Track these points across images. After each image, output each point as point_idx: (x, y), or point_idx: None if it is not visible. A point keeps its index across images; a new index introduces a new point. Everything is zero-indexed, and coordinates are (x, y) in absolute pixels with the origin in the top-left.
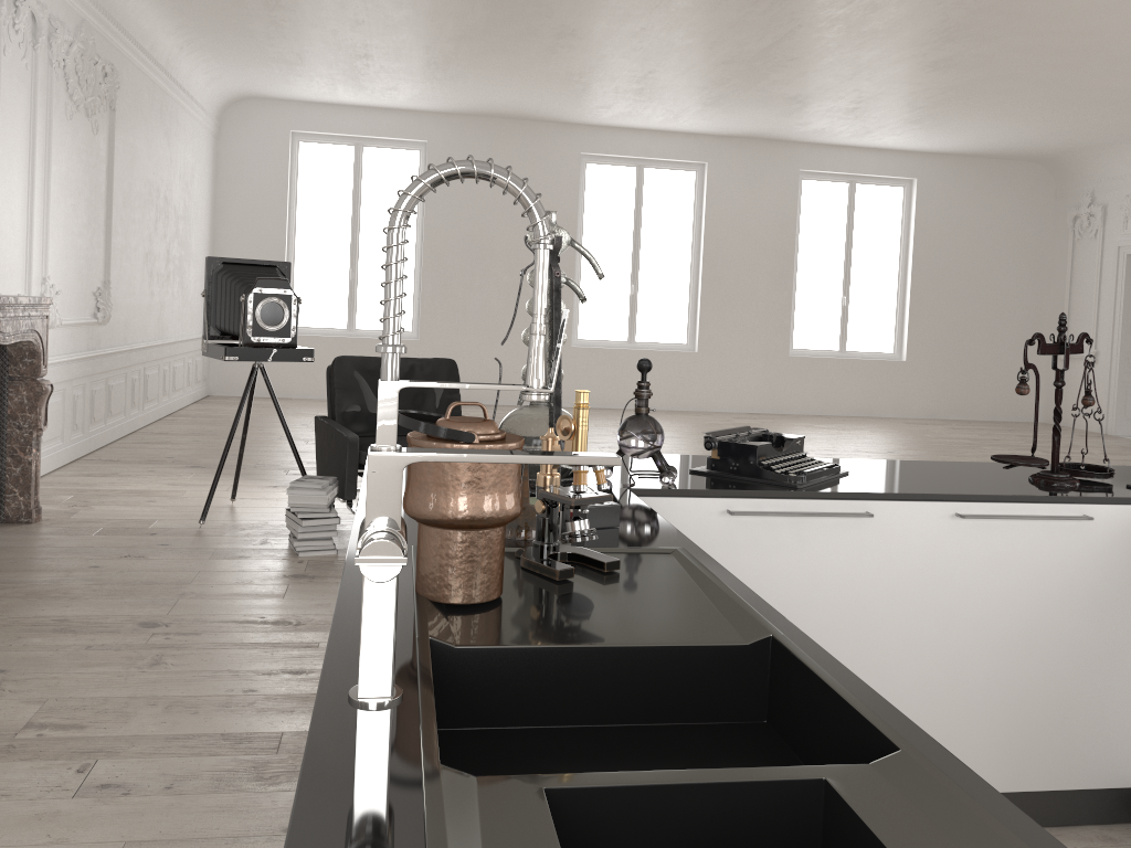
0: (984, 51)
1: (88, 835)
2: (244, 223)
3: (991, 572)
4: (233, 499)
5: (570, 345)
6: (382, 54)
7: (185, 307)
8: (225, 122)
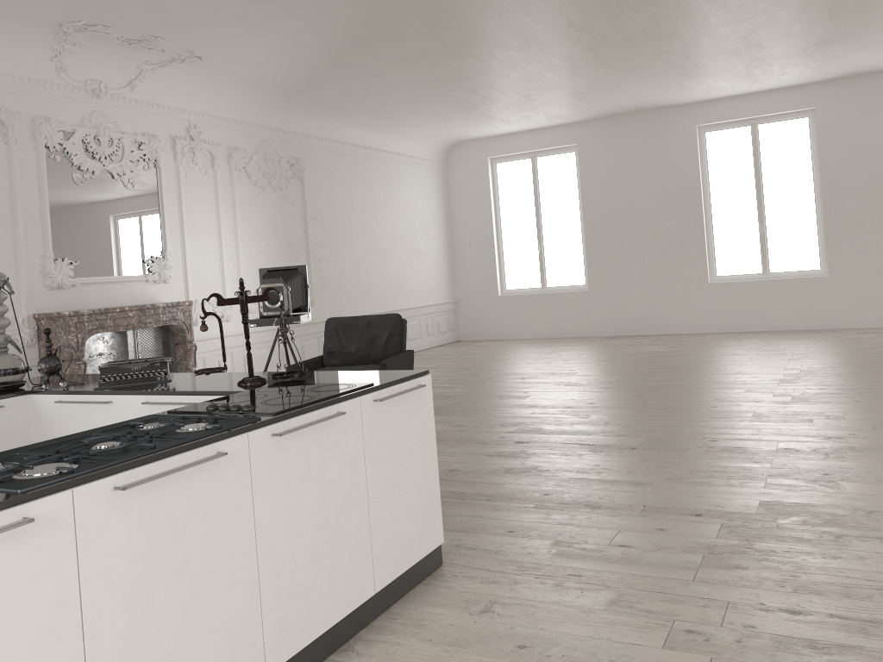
0: None
1: None
2: (467, 224)
3: None
4: None
5: (707, 281)
6: (481, 102)
7: (416, 286)
8: (450, 161)
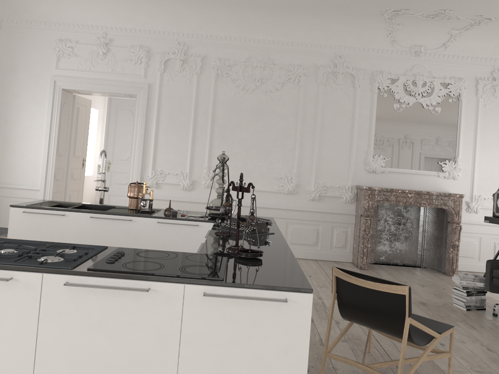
0: None
1: None
2: None
3: None
4: None
5: None
6: None
7: None
8: None
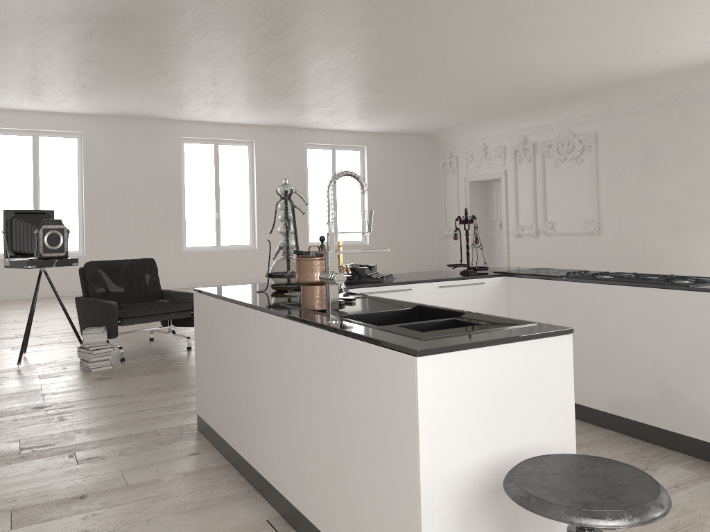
0: (400, 84)
1: (101, 472)
2: None
3: (453, 307)
4: (25, 352)
5: (182, 250)
6: (63, 82)
7: None
8: None
